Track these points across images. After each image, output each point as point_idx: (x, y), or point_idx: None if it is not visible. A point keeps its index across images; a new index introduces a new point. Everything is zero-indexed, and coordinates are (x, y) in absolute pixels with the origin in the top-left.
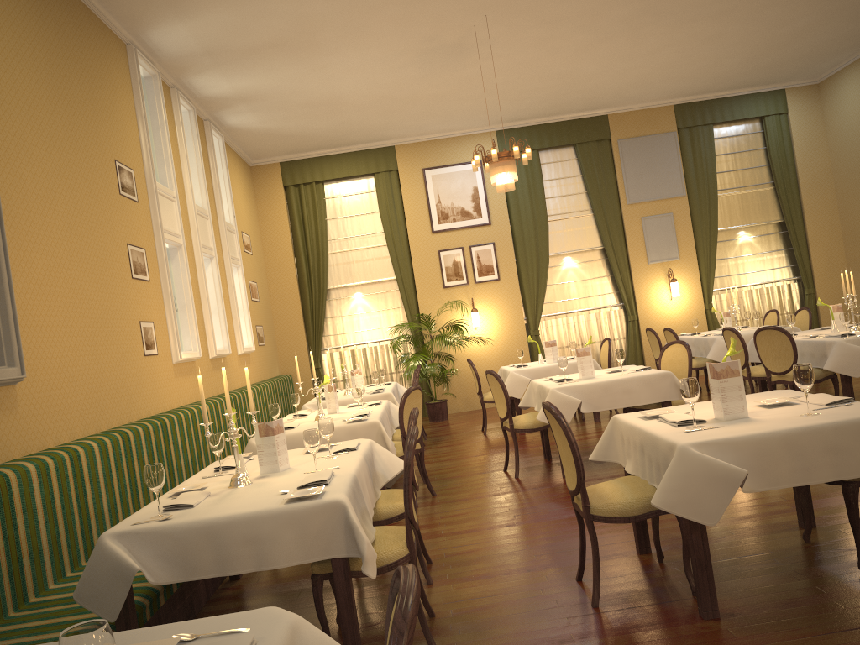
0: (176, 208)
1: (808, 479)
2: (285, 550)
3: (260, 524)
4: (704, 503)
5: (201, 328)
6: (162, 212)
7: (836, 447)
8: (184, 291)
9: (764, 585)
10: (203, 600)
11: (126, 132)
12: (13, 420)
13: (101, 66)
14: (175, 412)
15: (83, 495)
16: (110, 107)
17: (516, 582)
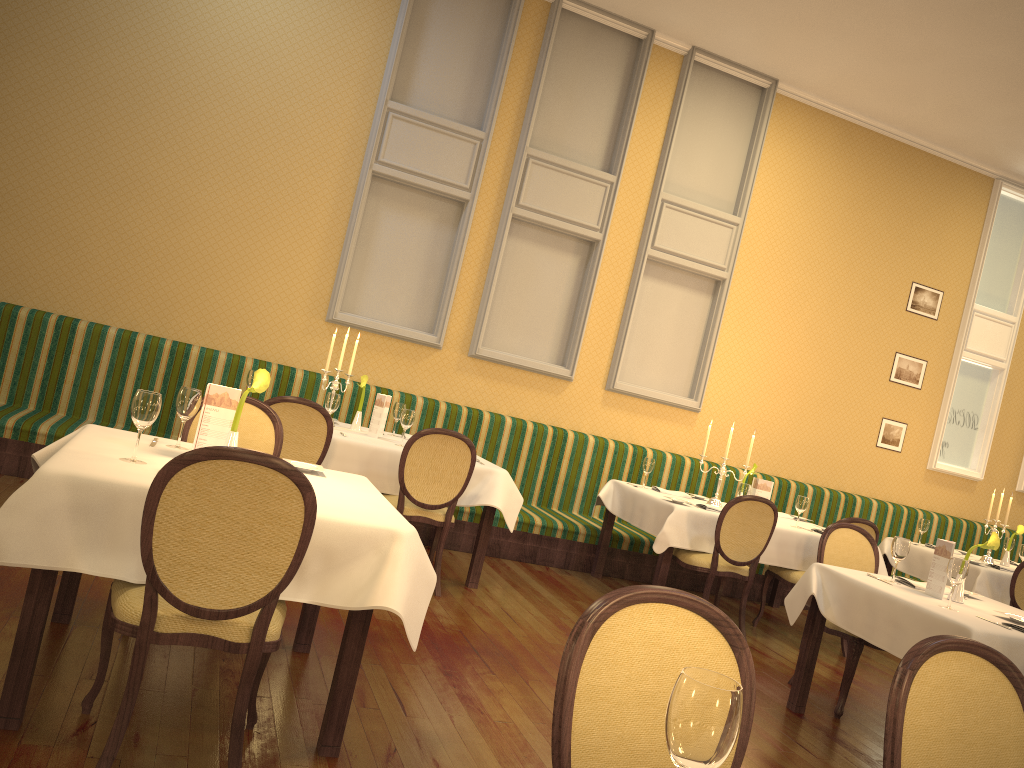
0: (1010, 333)
1: (870, 637)
2: (648, 522)
3: (647, 502)
4: (795, 606)
5: (1011, 457)
6: (975, 334)
7: (897, 622)
8: (989, 413)
9: (877, 745)
10: (723, 592)
11: (948, 258)
12: (686, 432)
13: (930, 203)
14: (884, 502)
15: (710, 496)
16: (929, 237)
17: (822, 672)
